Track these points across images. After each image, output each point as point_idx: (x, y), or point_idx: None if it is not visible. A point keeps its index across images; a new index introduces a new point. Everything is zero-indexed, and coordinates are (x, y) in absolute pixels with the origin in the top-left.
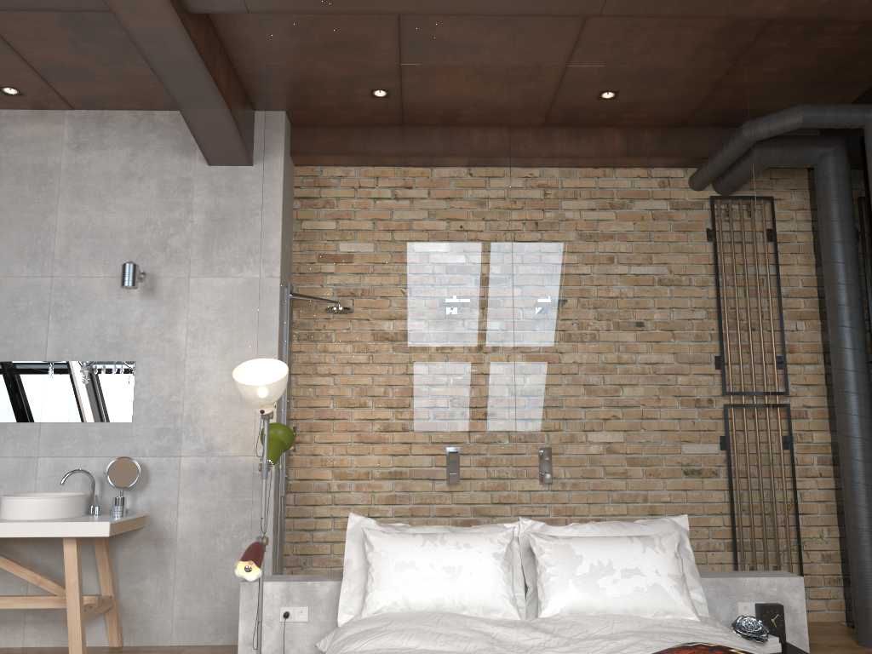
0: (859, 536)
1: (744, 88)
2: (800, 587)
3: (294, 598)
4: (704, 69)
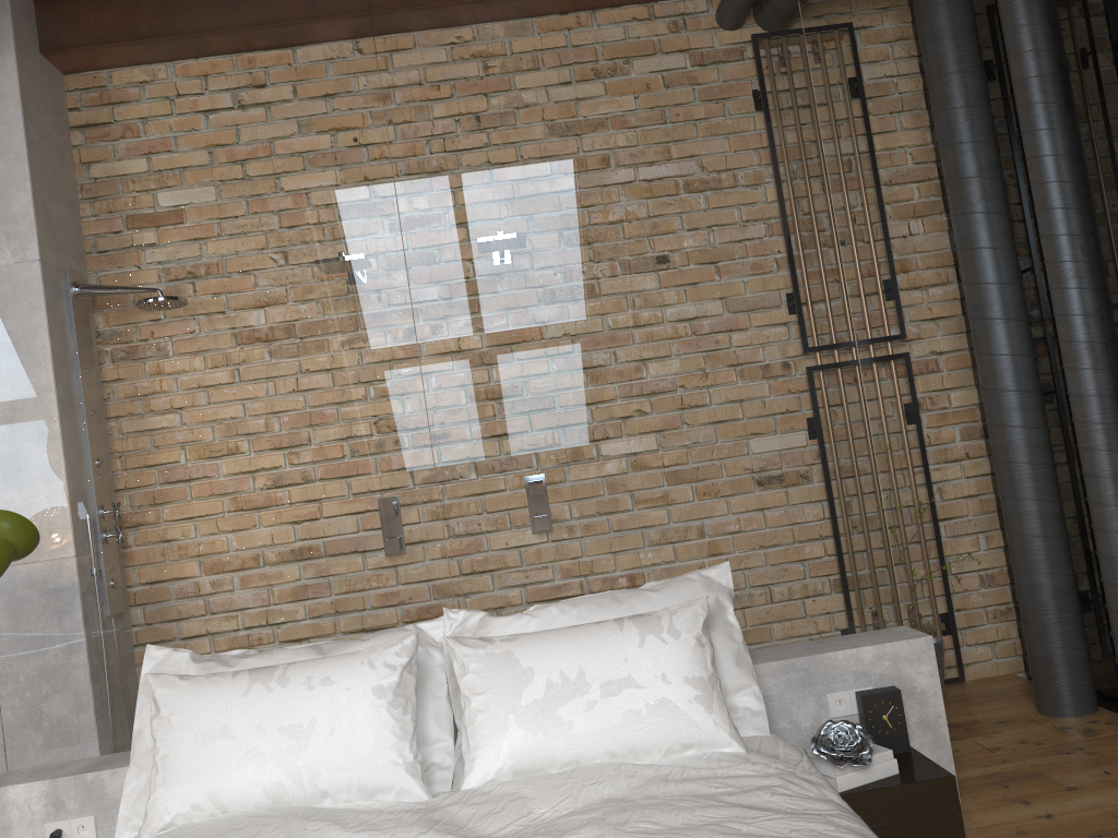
0: (1028, 547)
1: None
2: (929, 653)
3: (68, 804)
4: None
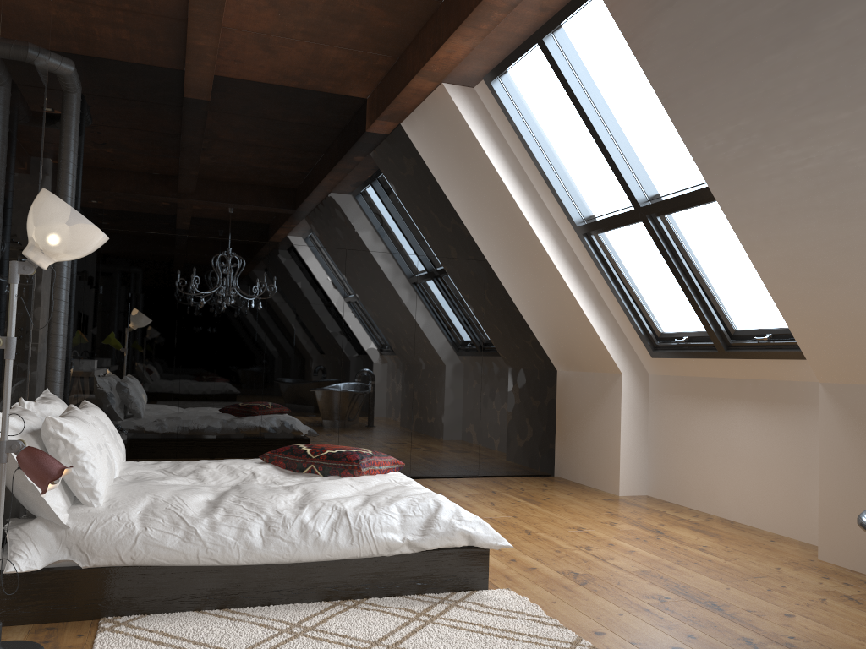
0: None
1: (51, 21)
2: None
3: None
4: None
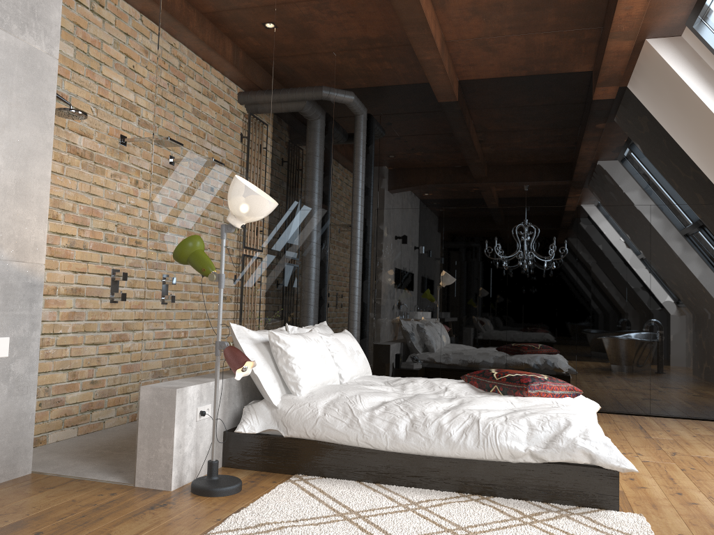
0: None
1: (335, 68)
2: None
3: (203, 398)
4: (327, 46)
